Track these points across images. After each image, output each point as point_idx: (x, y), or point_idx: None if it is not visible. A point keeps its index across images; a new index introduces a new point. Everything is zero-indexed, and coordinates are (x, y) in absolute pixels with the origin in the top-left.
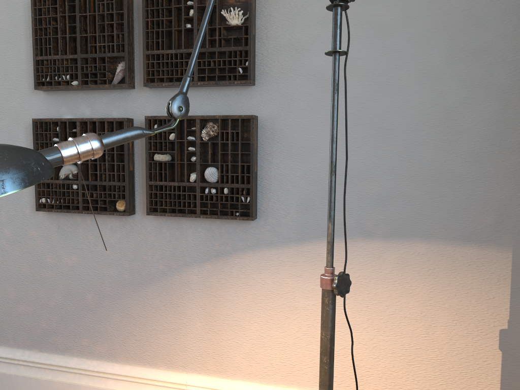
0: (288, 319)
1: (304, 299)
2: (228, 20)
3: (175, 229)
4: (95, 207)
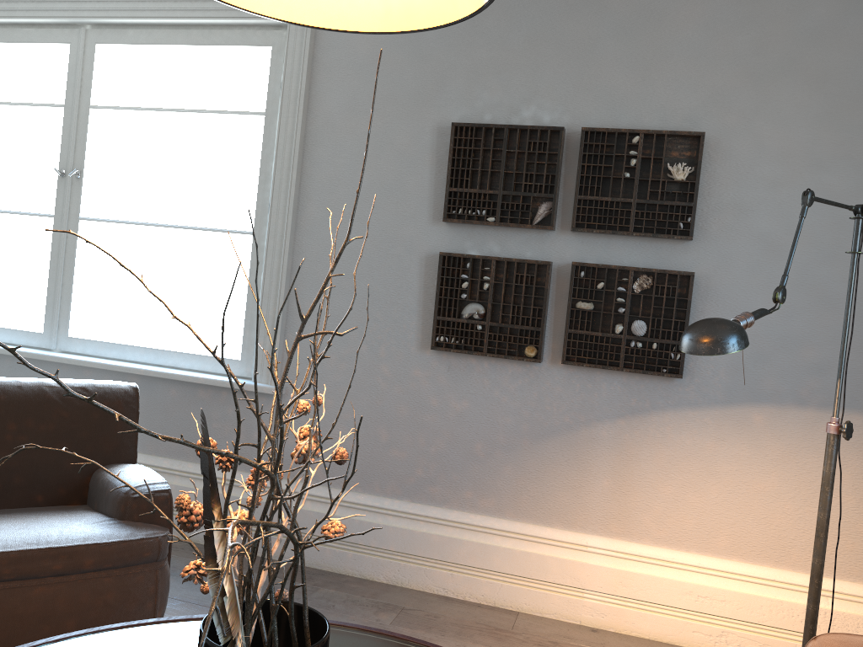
0: (707, 483)
1: (727, 463)
2: (674, 174)
3: (587, 381)
4: (497, 351)
